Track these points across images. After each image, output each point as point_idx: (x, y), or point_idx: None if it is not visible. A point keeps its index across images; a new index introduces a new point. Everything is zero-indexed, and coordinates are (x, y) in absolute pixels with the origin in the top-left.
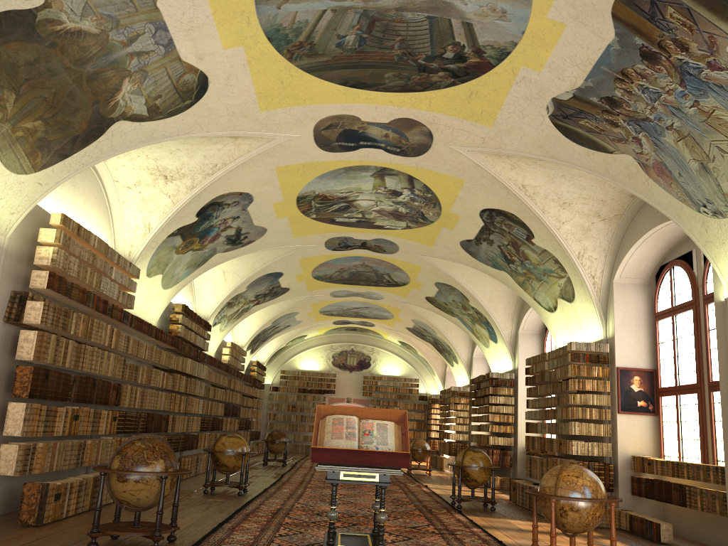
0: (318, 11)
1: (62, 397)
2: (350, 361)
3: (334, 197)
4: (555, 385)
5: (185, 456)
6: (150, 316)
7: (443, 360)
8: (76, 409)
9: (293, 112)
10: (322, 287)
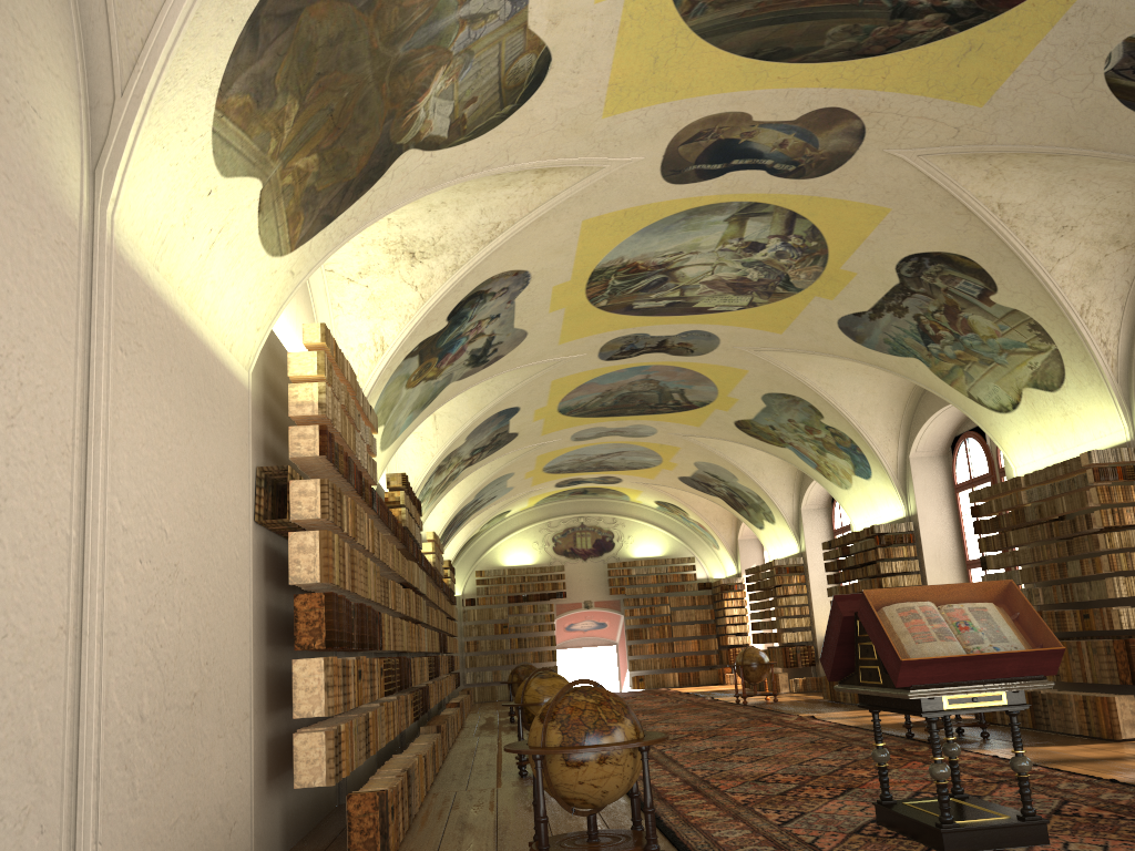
0: None
1: (350, 641)
2: (582, 543)
3: (649, 265)
4: (1056, 525)
5: (432, 723)
6: None
7: (743, 521)
8: (358, 660)
9: (650, 116)
10: (564, 426)
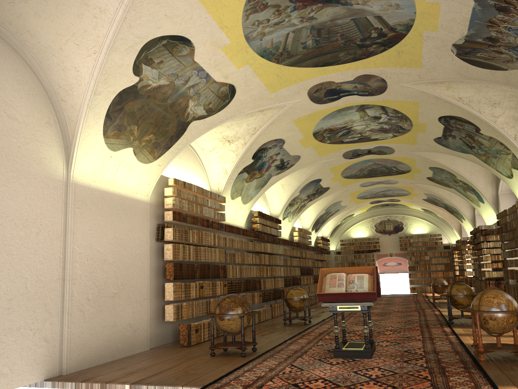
0: (284, 35)
1: (192, 277)
2: (388, 227)
3: (337, 128)
4: (513, 232)
5: (276, 303)
6: (239, 221)
7: (455, 218)
8: (201, 282)
9: (291, 89)
10: (352, 182)
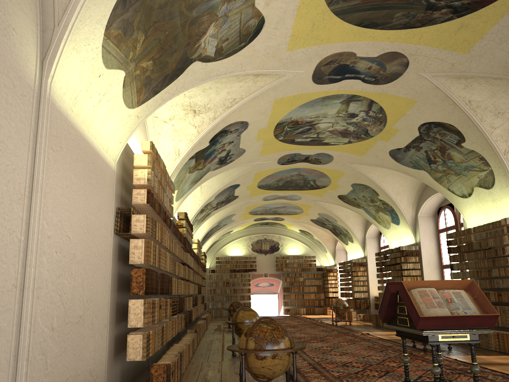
0: None
1: (156, 291)
2: (264, 247)
3: (303, 122)
4: (488, 251)
5: (193, 327)
6: None
7: (338, 240)
8: (160, 300)
9: (309, 51)
10: (259, 194)
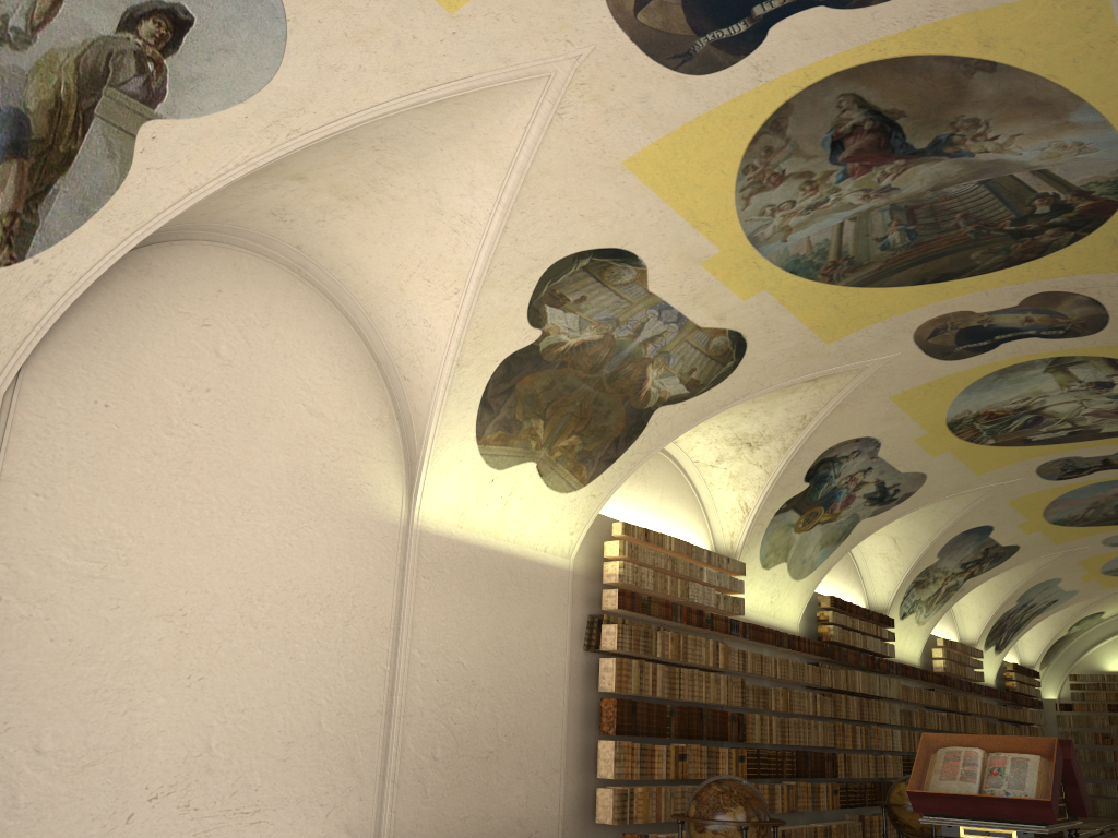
0: (833, 226)
1: (658, 732)
2: None
3: (1006, 410)
4: None
5: (877, 814)
6: (784, 618)
7: None
8: (680, 746)
9: (873, 332)
10: (1079, 535)
